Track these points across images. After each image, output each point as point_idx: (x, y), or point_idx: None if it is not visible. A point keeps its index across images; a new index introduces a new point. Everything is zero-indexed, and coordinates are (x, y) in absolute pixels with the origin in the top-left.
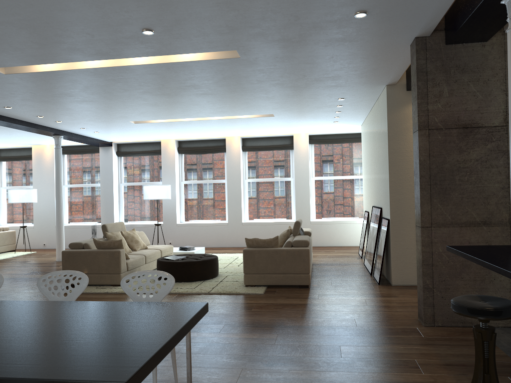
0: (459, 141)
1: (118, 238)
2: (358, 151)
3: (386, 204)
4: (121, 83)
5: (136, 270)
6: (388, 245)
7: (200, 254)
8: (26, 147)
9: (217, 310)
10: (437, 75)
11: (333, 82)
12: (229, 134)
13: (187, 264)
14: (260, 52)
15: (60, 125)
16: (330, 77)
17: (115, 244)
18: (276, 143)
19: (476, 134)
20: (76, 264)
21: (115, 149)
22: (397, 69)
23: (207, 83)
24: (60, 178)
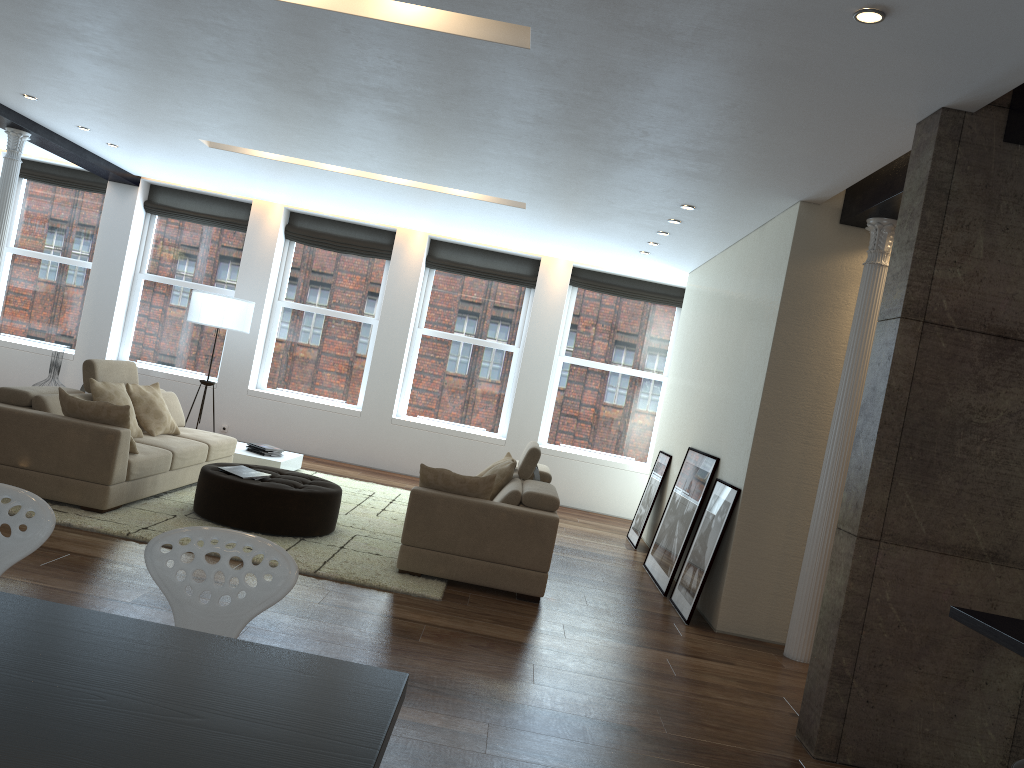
0: (983, 364)
1: (118, 398)
2: (664, 323)
3: (737, 455)
4: (216, 37)
5: (147, 481)
6: (723, 542)
7: (303, 474)
8: None
9: (337, 627)
10: (969, 205)
11: (696, 164)
12: (407, 224)
13: (274, 493)
14: (584, 47)
15: (29, 108)
16: (698, 151)
17: (112, 413)
18: (500, 266)
19: (1021, 357)
20: (5, 440)
21: (144, 196)
22: (848, 172)
23: (421, 94)
24: (3, 229)
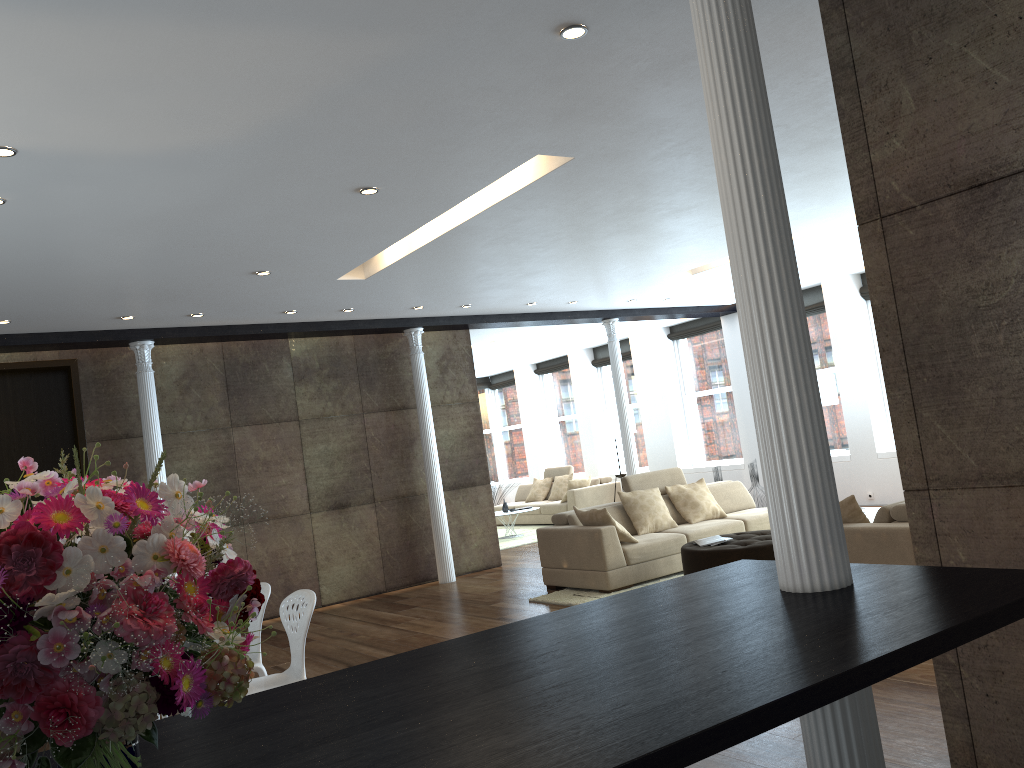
0: (966, 230)
1: (642, 501)
2: None
3: None
4: (510, 243)
5: (658, 562)
6: None
7: None
8: (626, 338)
9: None
10: (879, 62)
11: None
12: None
13: (714, 555)
14: (581, 139)
15: (589, 306)
16: None
17: (597, 516)
18: None
19: (1010, 197)
20: (553, 551)
21: None
22: None
23: (635, 199)
24: (621, 392)
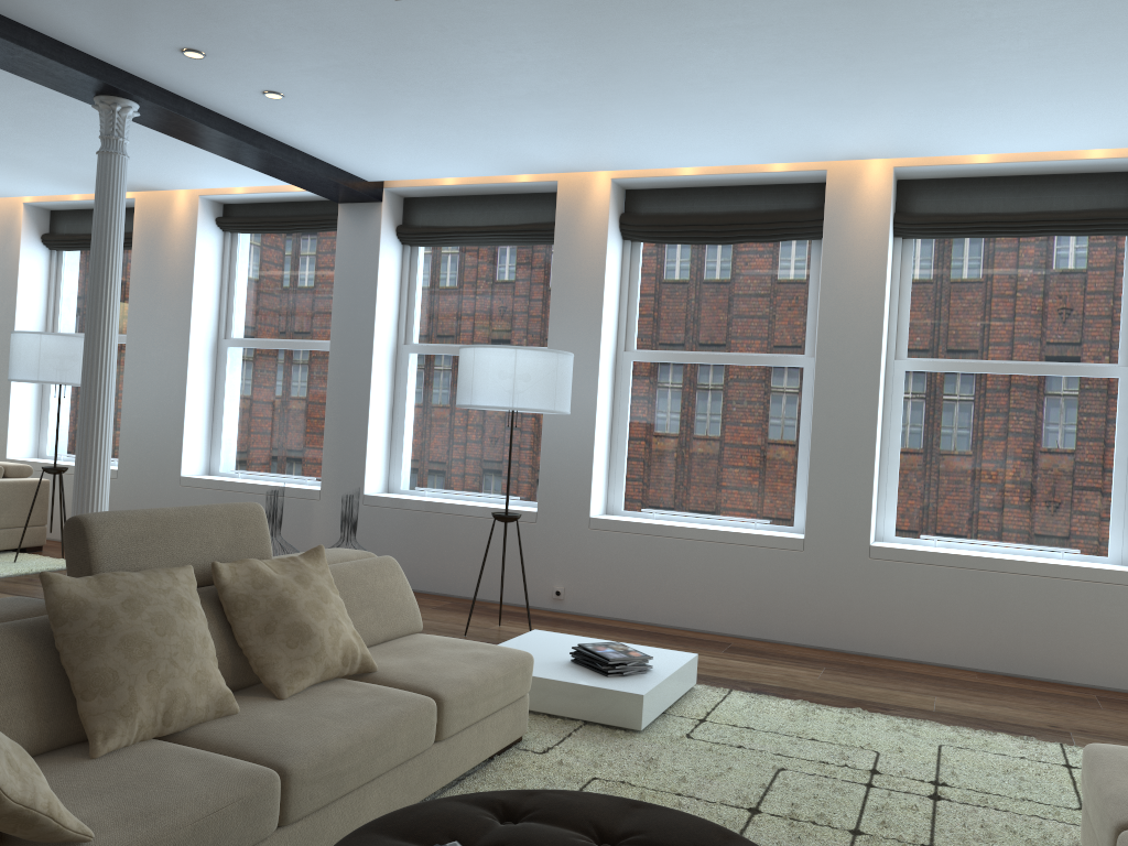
0: None
1: (133, 620)
2: None
3: None
4: None
5: None
6: None
7: (677, 826)
8: (128, 206)
9: None
10: None
11: None
12: (851, 145)
13: None
14: None
15: (73, 20)
16: None
17: None
18: (1060, 203)
19: None
20: None
21: (394, 217)
22: None
23: None
24: (107, 280)
